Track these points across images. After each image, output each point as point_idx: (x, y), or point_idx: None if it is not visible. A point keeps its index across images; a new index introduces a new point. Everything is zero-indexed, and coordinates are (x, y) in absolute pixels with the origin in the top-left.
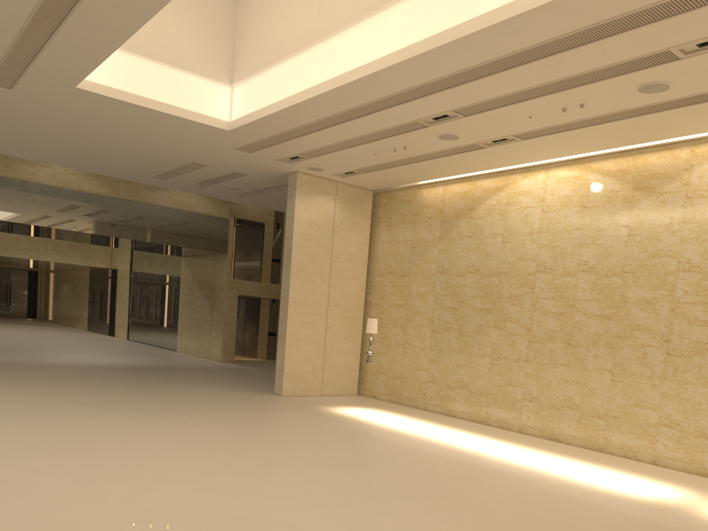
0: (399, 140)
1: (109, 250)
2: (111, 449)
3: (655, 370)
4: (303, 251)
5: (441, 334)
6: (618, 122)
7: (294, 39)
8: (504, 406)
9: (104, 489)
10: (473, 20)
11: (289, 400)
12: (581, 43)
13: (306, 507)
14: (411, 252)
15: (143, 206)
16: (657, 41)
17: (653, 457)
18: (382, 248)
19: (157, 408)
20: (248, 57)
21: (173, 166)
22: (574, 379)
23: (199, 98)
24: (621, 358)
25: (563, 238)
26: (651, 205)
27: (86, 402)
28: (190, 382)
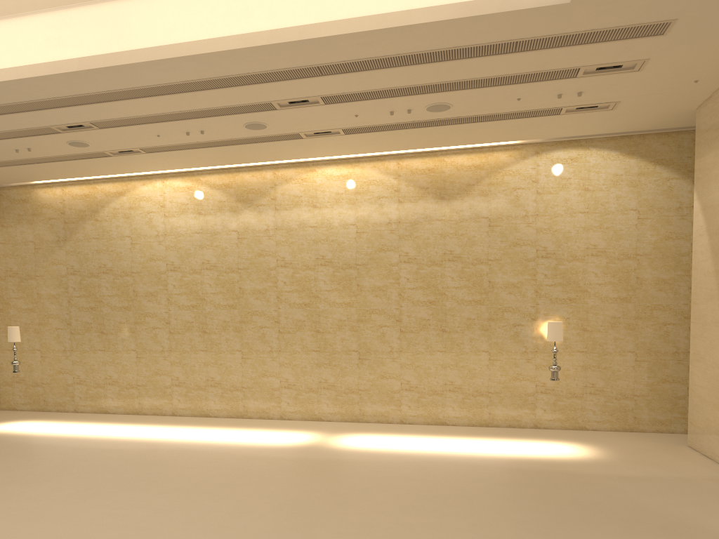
0: (25, 141)
1: None
2: None
3: (272, 346)
4: None
5: (82, 335)
6: (226, 147)
7: None
8: (156, 395)
9: None
10: (127, 52)
11: None
12: (212, 87)
13: (52, 522)
14: (35, 253)
15: None
16: (265, 95)
17: (281, 413)
18: None
19: None
20: None
21: None
22: (213, 362)
23: None
24: (247, 339)
25: (186, 240)
26: (252, 214)
27: None
28: None
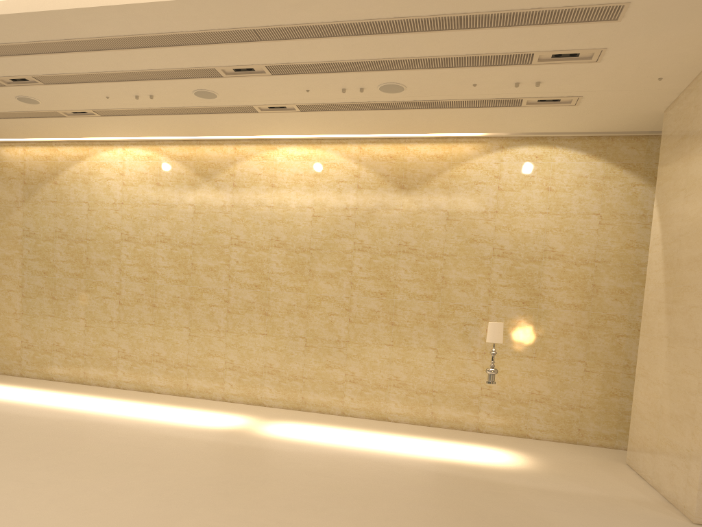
0: None
1: None
2: None
3: (220, 325)
4: None
5: (33, 299)
6: (181, 116)
7: None
8: (101, 365)
9: None
10: None
11: None
12: (148, 46)
13: None
14: None
15: None
16: (206, 60)
17: (223, 395)
18: None
19: None
20: None
21: None
22: (160, 337)
23: None
24: (195, 316)
25: (142, 210)
26: (209, 189)
27: None
28: None
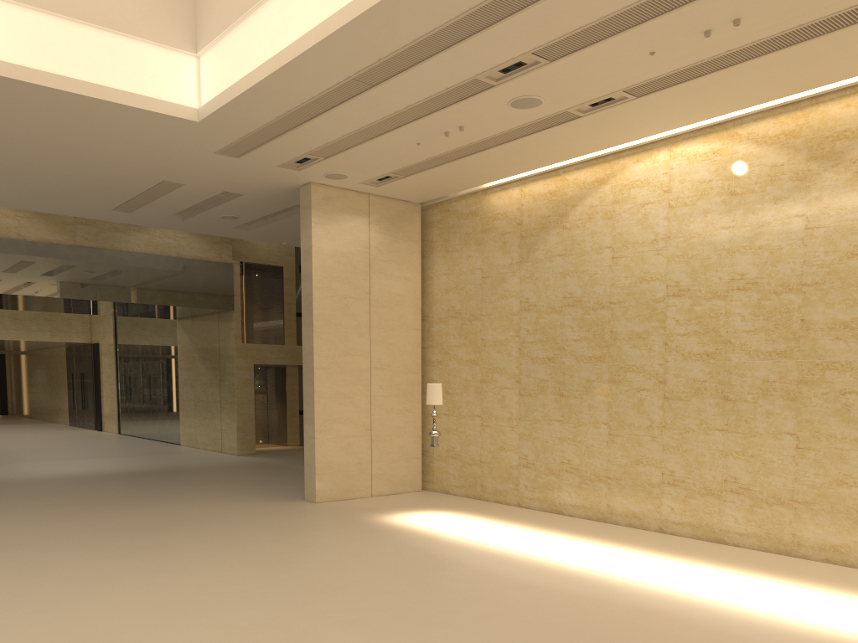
0: (452, 115)
1: (87, 319)
2: (22, 637)
3: None
4: (328, 295)
5: (533, 398)
6: (788, 51)
7: None
8: (634, 495)
9: None
10: None
11: (325, 509)
12: None
13: None
14: (481, 284)
15: (112, 254)
16: None
17: None
18: (440, 283)
19: (126, 543)
20: (216, 6)
21: (136, 189)
22: (737, 450)
23: (148, 75)
24: (809, 414)
25: (703, 243)
26: (839, 179)
27: (18, 543)
28: (188, 491)
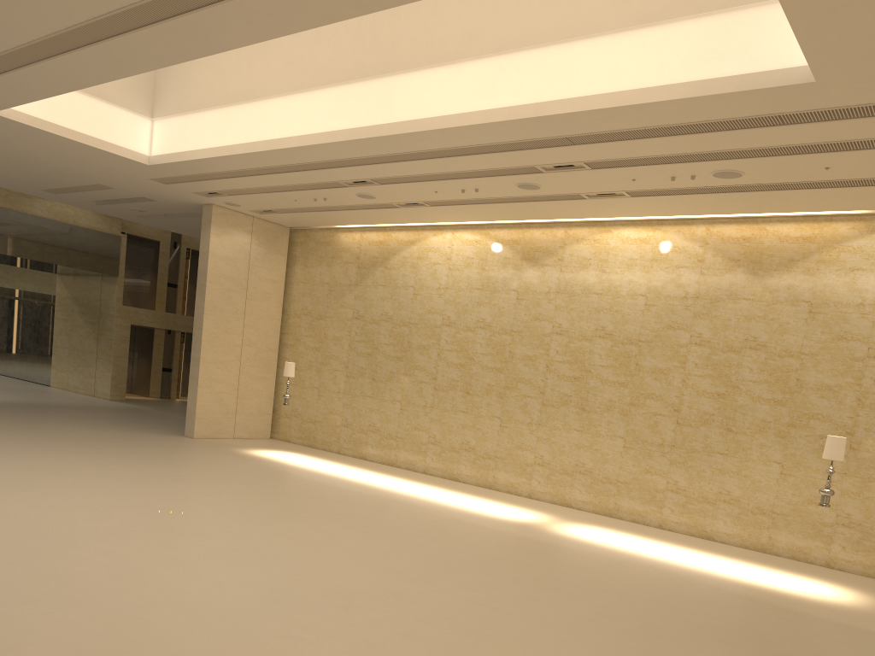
0: (320, 192)
1: None
2: (52, 483)
3: (533, 418)
4: (217, 288)
5: (355, 379)
6: (507, 204)
7: (224, 91)
8: (411, 449)
9: (69, 512)
10: (387, 125)
11: (202, 442)
12: (470, 153)
13: (246, 524)
14: (328, 295)
15: (18, 215)
16: (525, 160)
17: (529, 491)
18: (298, 288)
19: (70, 448)
20: (172, 94)
21: (73, 184)
22: (470, 425)
23: (119, 130)
24: (508, 406)
25: (465, 295)
26: (535, 274)
27: None
28: (88, 422)
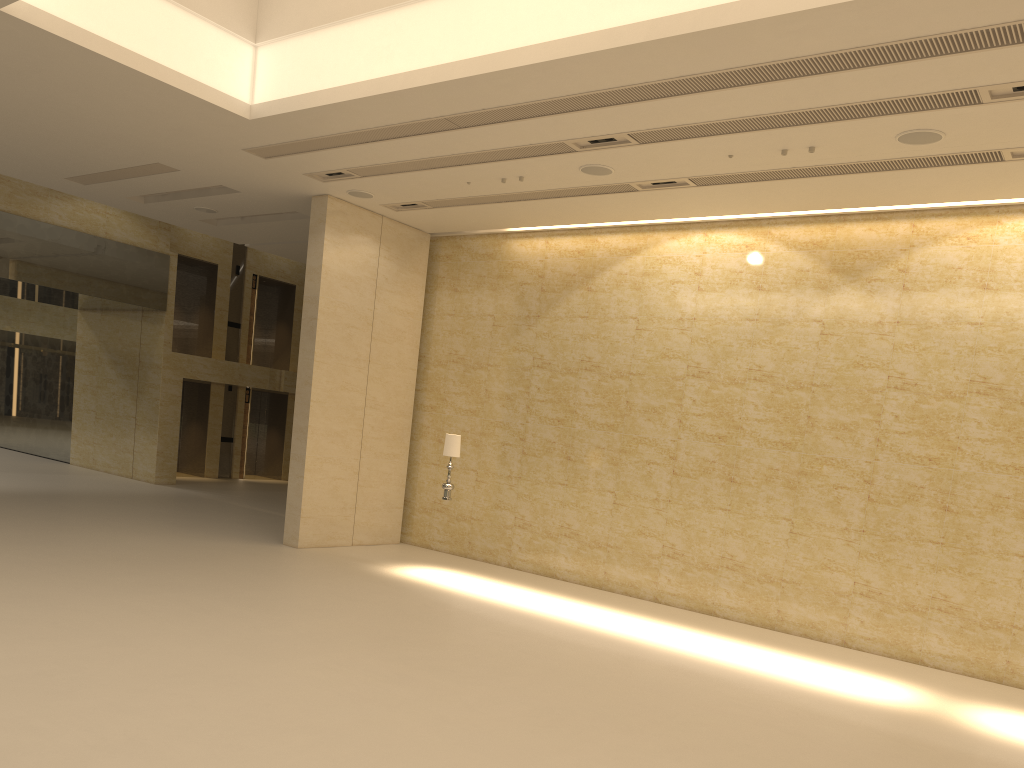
0: (519, 165)
1: None
2: (117, 669)
3: (851, 521)
4: (333, 322)
5: (537, 458)
6: (840, 177)
7: None
8: (633, 565)
9: (172, 758)
10: (740, 4)
11: (314, 556)
12: (871, 63)
13: (506, 762)
14: (491, 332)
15: (28, 223)
16: (972, 76)
17: (844, 636)
18: (443, 323)
19: (126, 578)
20: None
21: (116, 165)
22: (737, 530)
23: (204, 58)
24: (805, 503)
25: (727, 330)
26: (855, 294)
27: None
28: (138, 523)
